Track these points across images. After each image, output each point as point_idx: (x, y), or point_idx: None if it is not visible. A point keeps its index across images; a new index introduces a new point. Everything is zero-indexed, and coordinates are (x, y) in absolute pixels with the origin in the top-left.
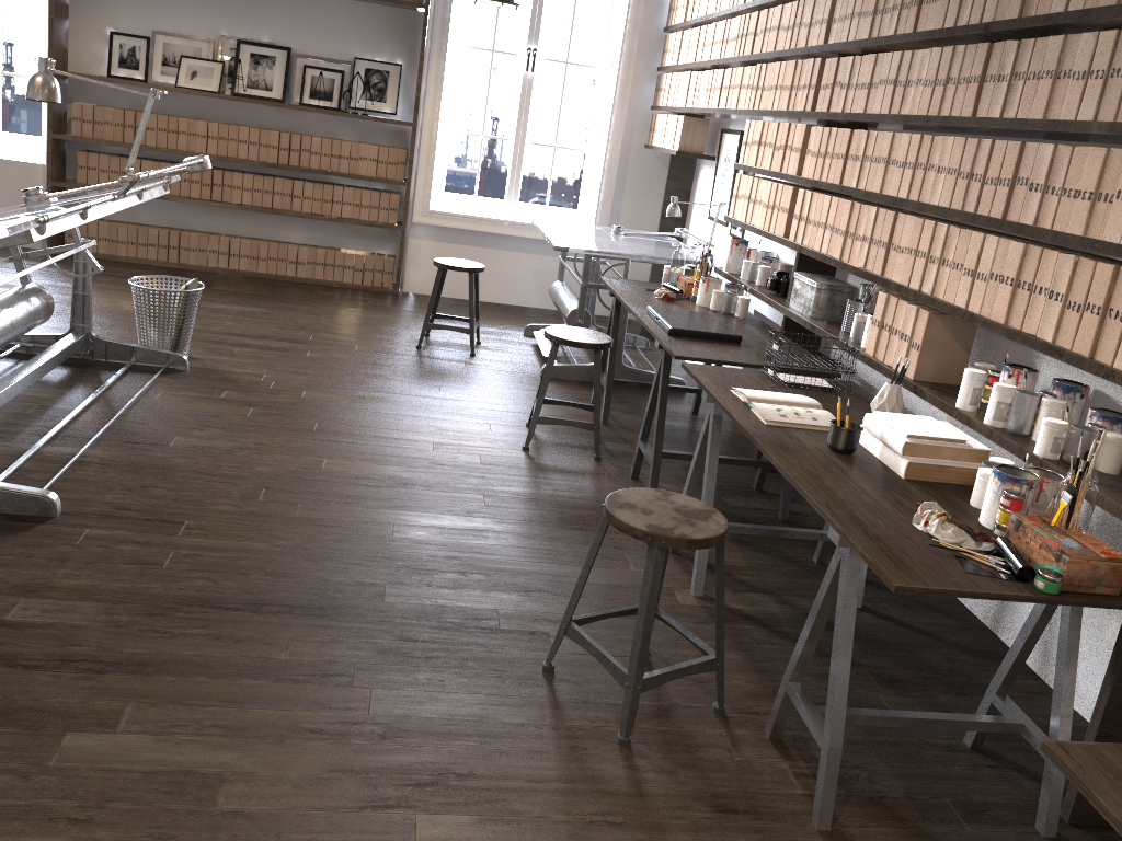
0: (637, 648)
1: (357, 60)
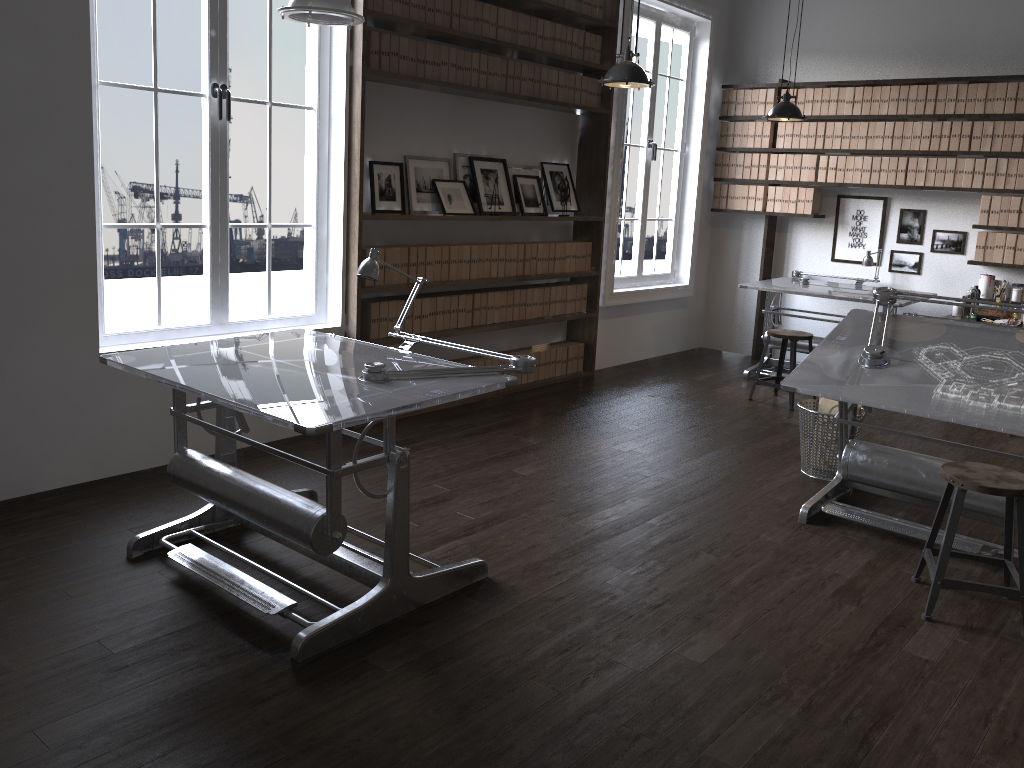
0: None
1: (544, 164)
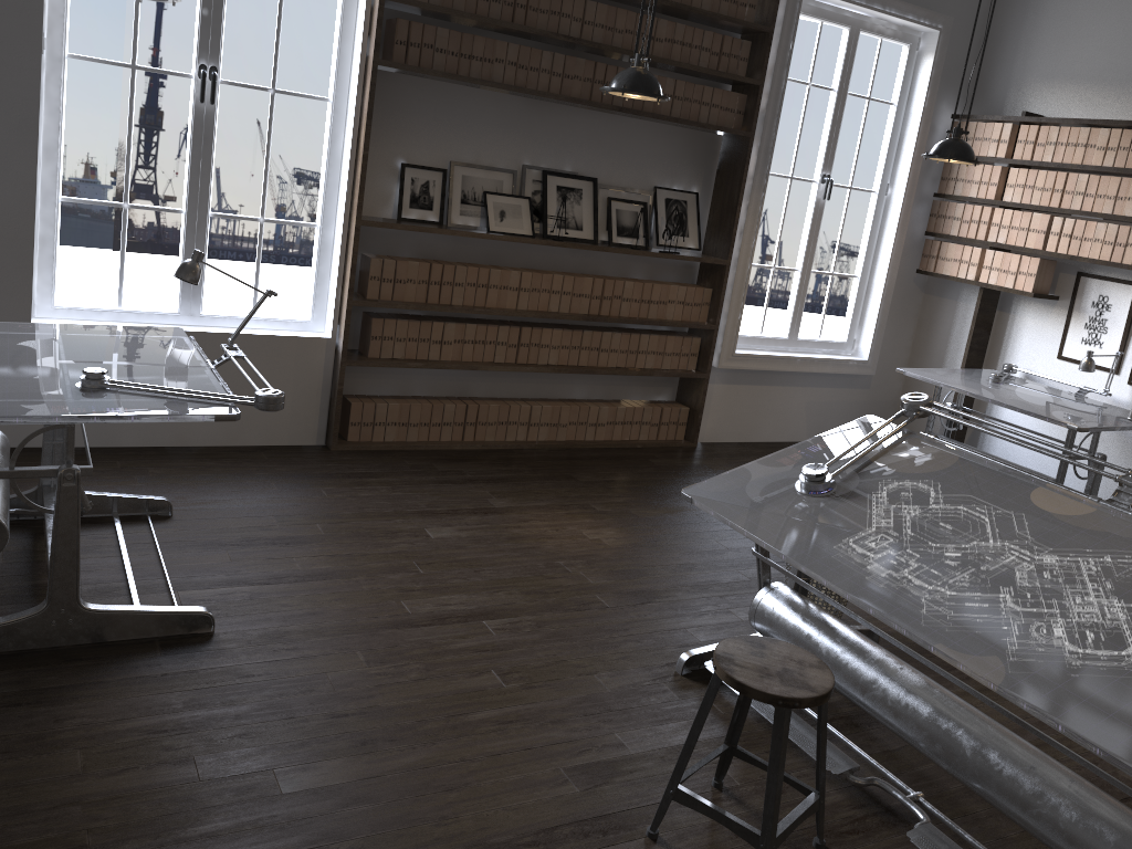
0: None
1: (658, 190)
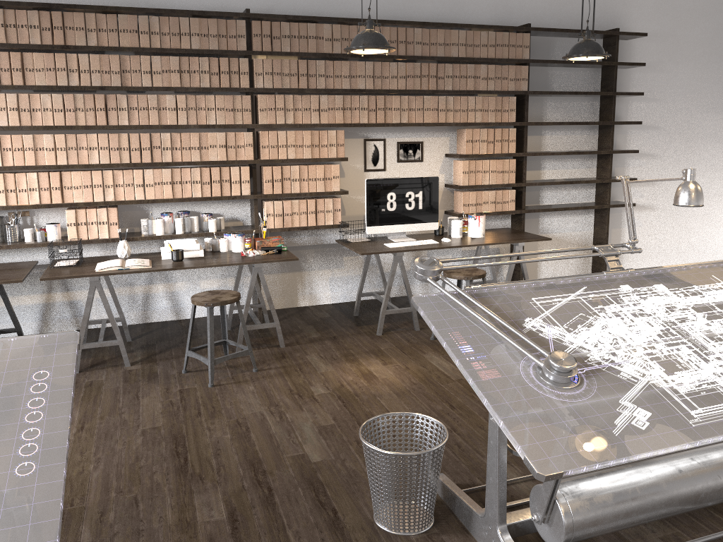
0: (248, 337)
1: None
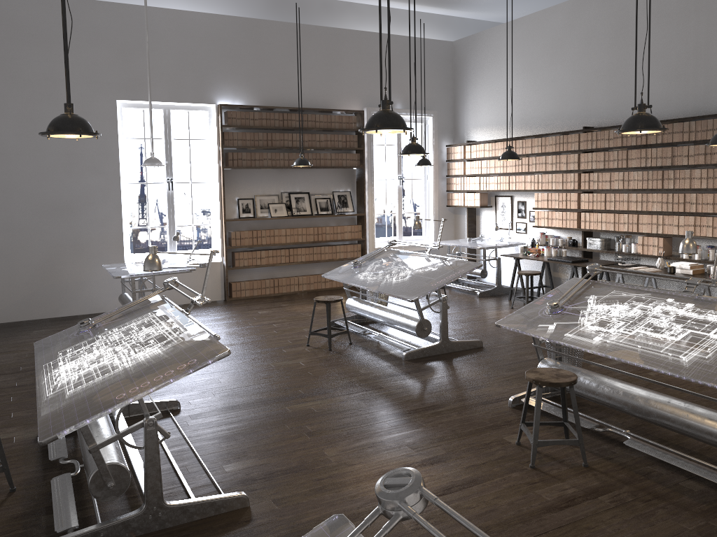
0: None
1: (334, 192)
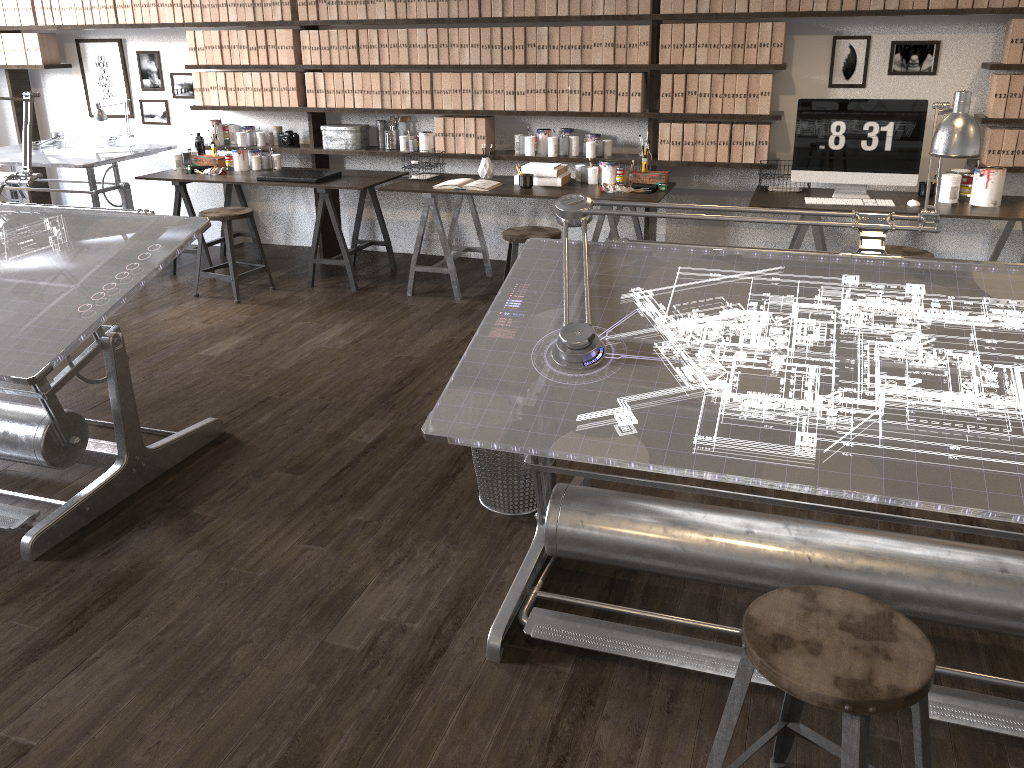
0: None
1: None
